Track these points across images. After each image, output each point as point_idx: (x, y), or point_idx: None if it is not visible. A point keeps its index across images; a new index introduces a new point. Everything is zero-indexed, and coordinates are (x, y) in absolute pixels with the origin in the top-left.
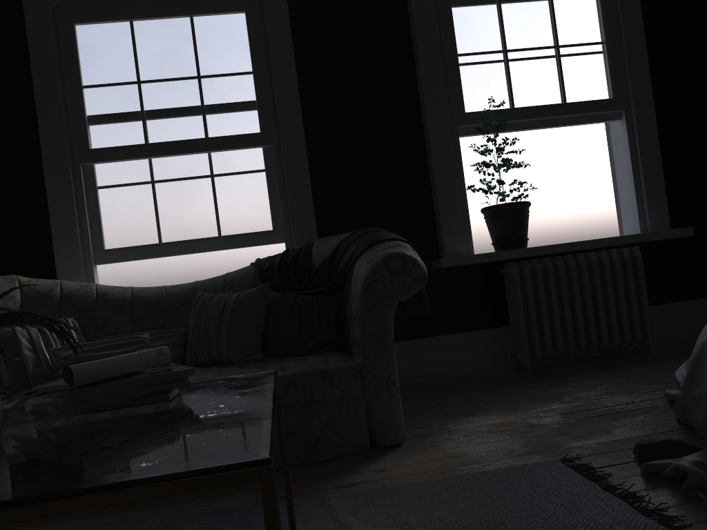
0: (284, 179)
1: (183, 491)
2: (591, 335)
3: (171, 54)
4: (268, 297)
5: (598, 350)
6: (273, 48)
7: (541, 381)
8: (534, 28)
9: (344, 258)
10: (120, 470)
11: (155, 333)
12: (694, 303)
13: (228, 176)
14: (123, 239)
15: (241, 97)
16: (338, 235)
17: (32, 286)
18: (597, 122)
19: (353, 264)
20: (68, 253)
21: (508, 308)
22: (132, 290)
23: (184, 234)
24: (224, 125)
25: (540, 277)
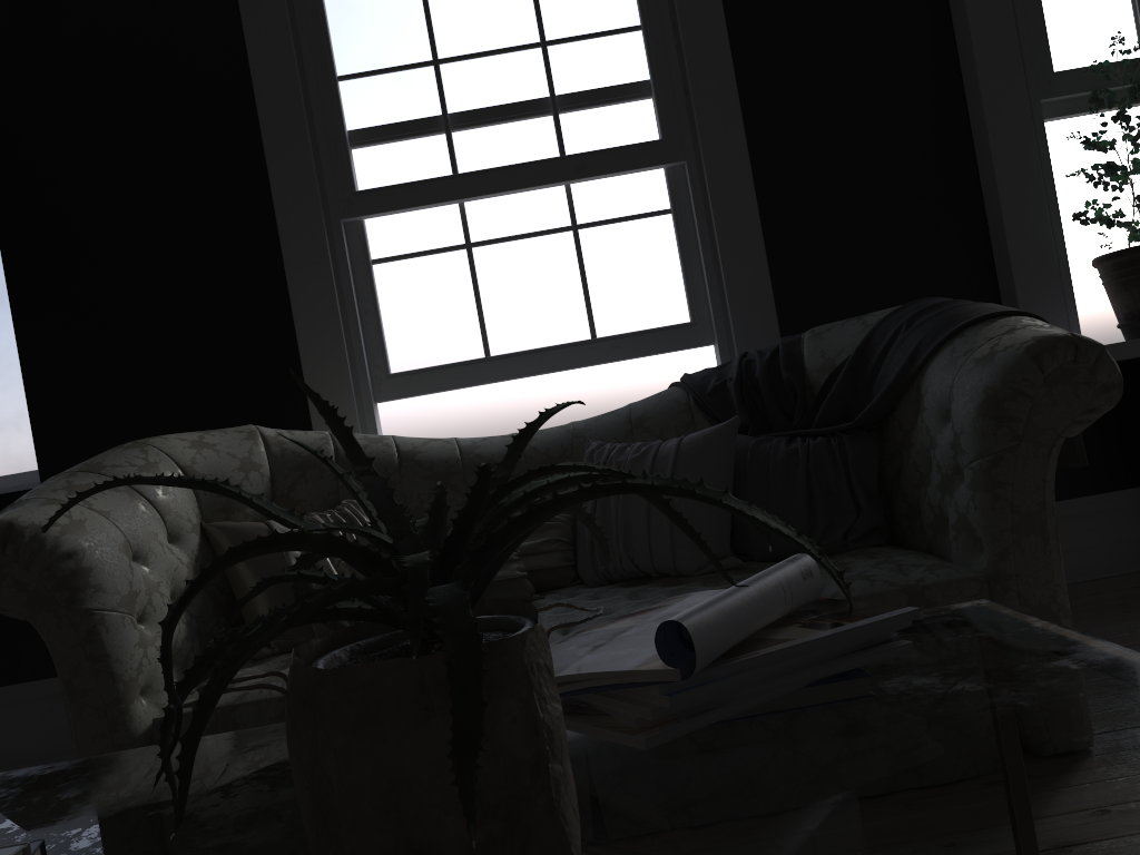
0: (710, 225)
1: None
2: None
3: (491, 4)
4: (735, 445)
5: None
6: None
7: None
8: None
9: (889, 360)
10: None
11: None
12: None
13: (604, 226)
14: (422, 354)
15: (623, 76)
16: (855, 319)
17: (285, 444)
18: None
19: (921, 370)
20: (328, 384)
21: None
22: (461, 445)
23: (529, 338)
24: (593, 130)
25: None
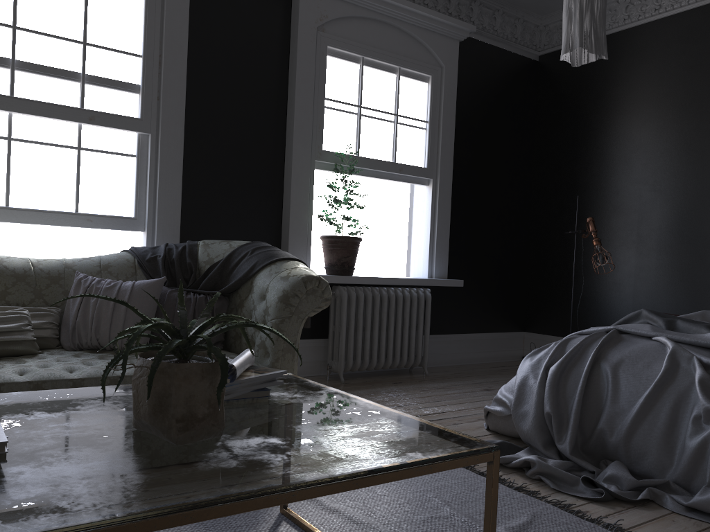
0: (156, 170)
1: (461, 464)
2: (388, 355)
3: (58, 9)
4: (161, 291)
5: (389, 367)
6: (169, 40)
7: (357, 389)
8: (384, 95)
9: (241, 266)
10: (409, 451)
11: (27, 310)
12: (450, 337)
13: (97, 153)
14: None
15: (126, 78)
16: (226, 241)
17: None
18: (413, 183)
19: (255, 274)
20: None
21: (330, 324)
22: None
23: (37, 202)
24: (103, 100)
25: (362, 302)
